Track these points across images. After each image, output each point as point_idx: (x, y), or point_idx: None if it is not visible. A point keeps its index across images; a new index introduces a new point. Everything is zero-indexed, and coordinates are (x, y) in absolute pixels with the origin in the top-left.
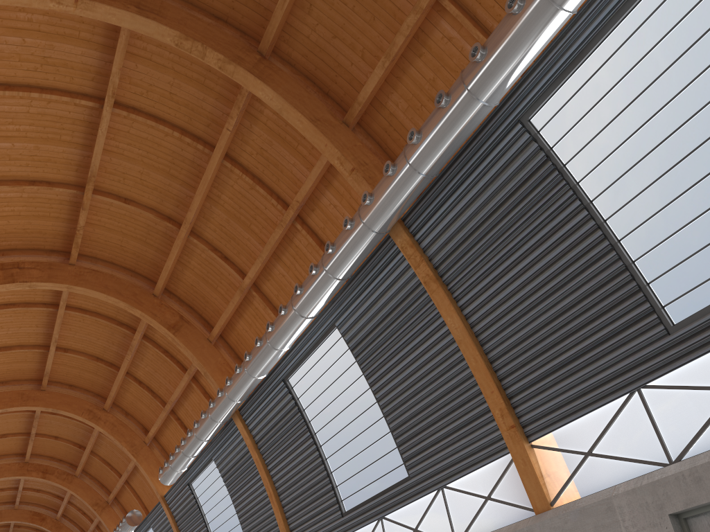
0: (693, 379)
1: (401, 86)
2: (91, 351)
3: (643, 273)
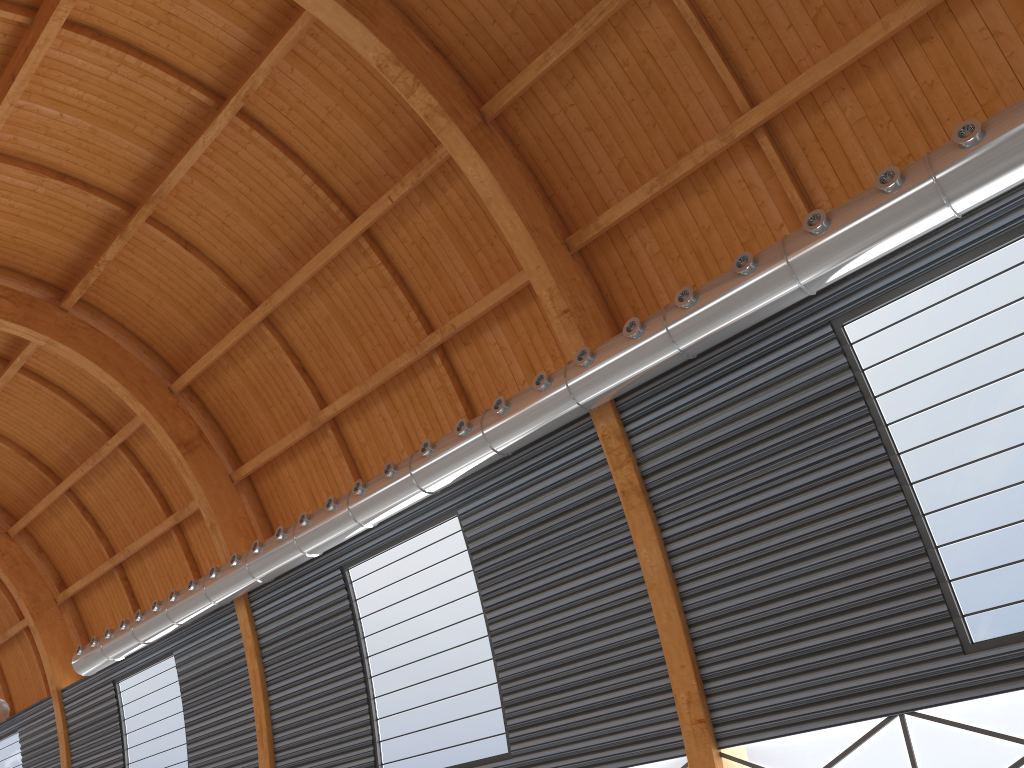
0: (984, 719)
1: (659, 222)
2: (24, 442)
3: (946, 565)
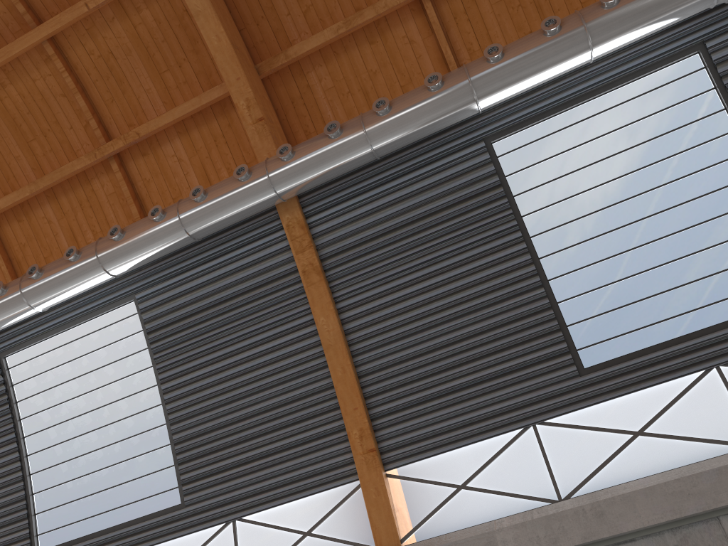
0: (595, 421)
1: (334, 63)
2: None
3: (564, 315)
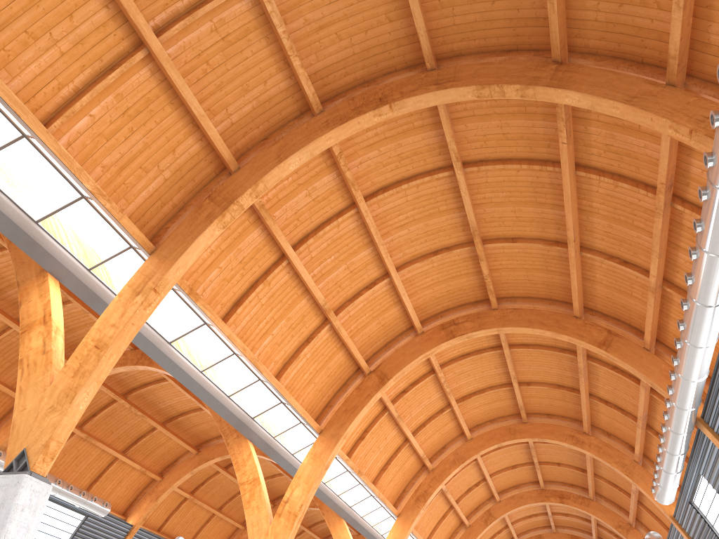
0: None
1: (715, 13)
2: (549, 380)
3: None
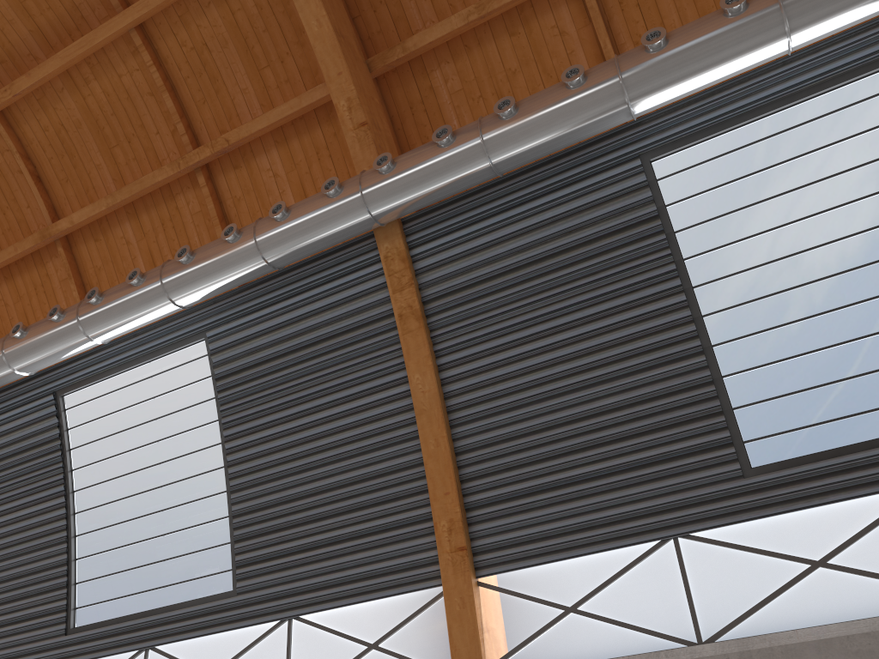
0: (759, 540)
1: (465, 59)
2: None
3: (730, 394)
